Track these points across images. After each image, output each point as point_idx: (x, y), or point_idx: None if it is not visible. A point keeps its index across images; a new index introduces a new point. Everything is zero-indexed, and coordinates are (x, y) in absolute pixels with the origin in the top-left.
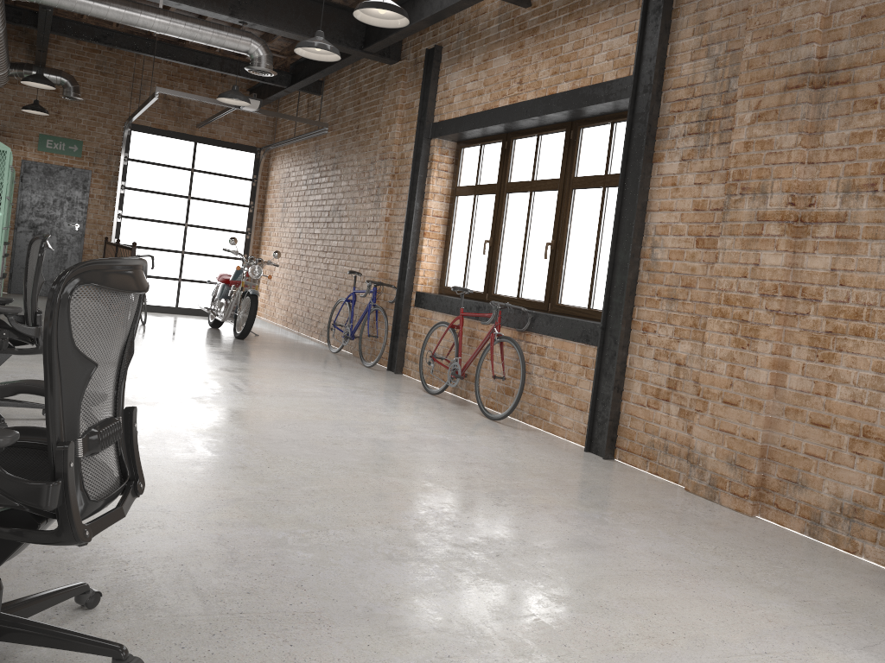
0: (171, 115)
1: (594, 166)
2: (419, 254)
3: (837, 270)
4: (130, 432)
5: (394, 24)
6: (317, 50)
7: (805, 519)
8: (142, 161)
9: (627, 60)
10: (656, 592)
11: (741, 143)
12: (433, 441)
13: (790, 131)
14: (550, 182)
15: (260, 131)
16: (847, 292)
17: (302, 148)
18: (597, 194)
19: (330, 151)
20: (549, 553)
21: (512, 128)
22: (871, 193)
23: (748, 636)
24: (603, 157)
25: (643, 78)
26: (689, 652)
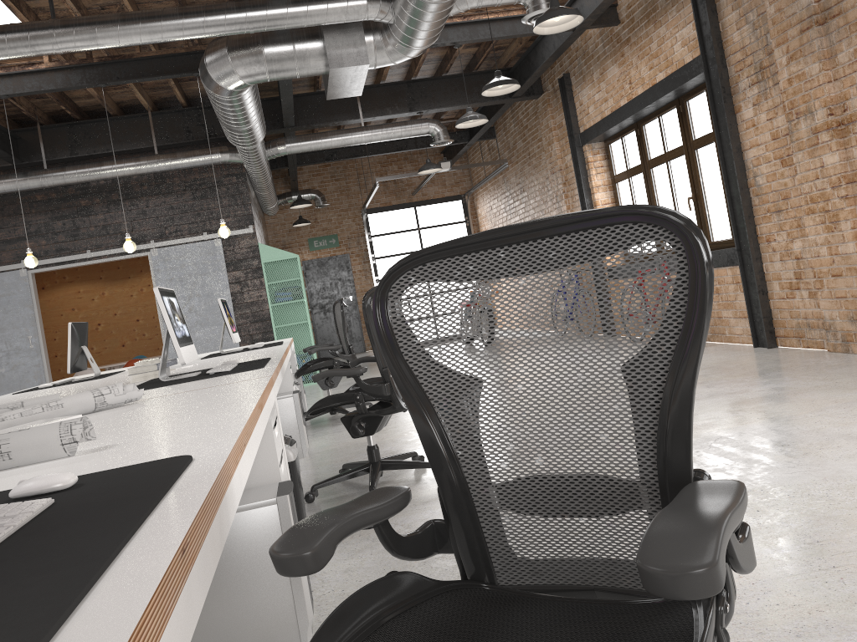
0: (391, 192)
1: (703, 127)
2: None
3: None
4: None
5: (511, 89)
6: (470, 121)
7: None
8: (381, 235)
9: (695, 43)
10: (759, 405)
11: (785, 81)
12: None
13: (813, 62)
14: (677, 150)
15: (460, 181)
16: None
17: (494, 184)
18: (712, 148)
19: (515, 179)
20: None
21: (637, 118)
22: None
23: (812, 411)
24: (708, 118)
25: (709, 54)
26: (762, 423)
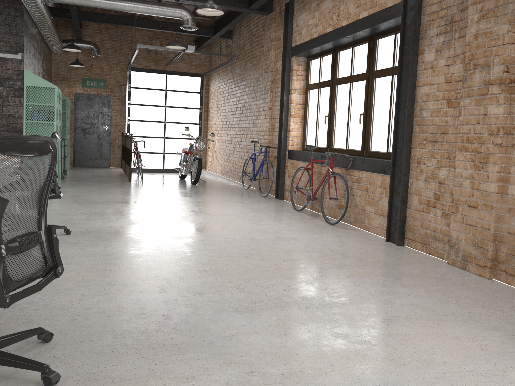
0: (152, 60)
1: (386, 62)
2: (288, 127)
3: None
4: (51, 239)
5: None
6: (209, 9)
7: None
8: (138, 88)
9: None
10: (406, 330)
11: (472, 35)
12: (289, 238)
13: (503, 23)
14: (361, 75)
15: (202, 64)
16: None
17: (224, 72)
18: (388, 80)
19: (239, 71)
20: (341, 306)
21: (336, 44)
22: None
23: (463, 359)
24: (391, 56)
25: (409, 1)
26: (417, 370)
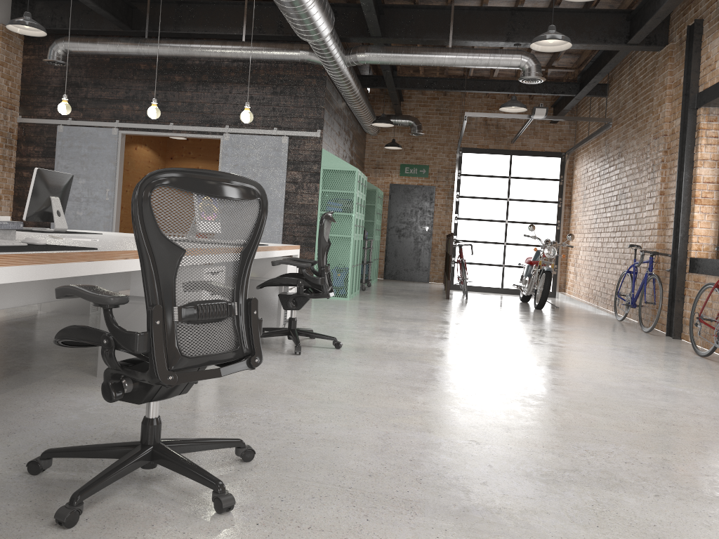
0: (491, 136)
1: None
2: (691, 221)
3: None
4: (250, 317)
5: None
6: (550, 42)
7: None
8: (470, 175)
9: None
10: None
11: None
12: (667, 392)
13: None
14: None
15: (564, 139)
16: None
17: (595, 146)
18: None
19: (615, 142)
20: None
21: None
22: None
23: None
24: None
25: None
26: None
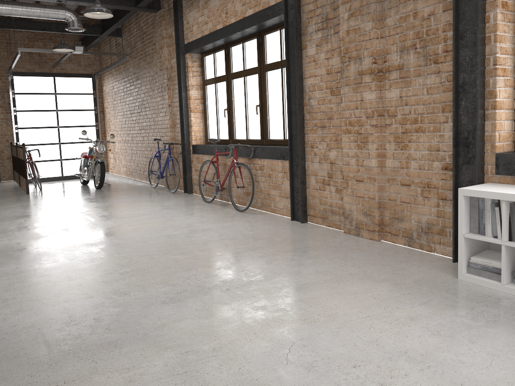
0: (35, 62)
1: (274, 56)
2: (190, 123)
3: (403, 97)
4: None
5: None
6: (98, 13)
7: (405, 237)
8: (23, 93)
9: None
10: (314, 294)
11: (345, 31)
12: (203, 230)
13: (368, 21)
14: (253, 69)
15: (92, 64)
16: (409, 108)
17: (117, 71)
18: (279, 72)
19: (133, 70)
20: (257, 283)
21: (228, 40)
22: (414, 50)
23: (360, 309)
24: (278, 50)
25: (289, 1)
26: (325, 324)
